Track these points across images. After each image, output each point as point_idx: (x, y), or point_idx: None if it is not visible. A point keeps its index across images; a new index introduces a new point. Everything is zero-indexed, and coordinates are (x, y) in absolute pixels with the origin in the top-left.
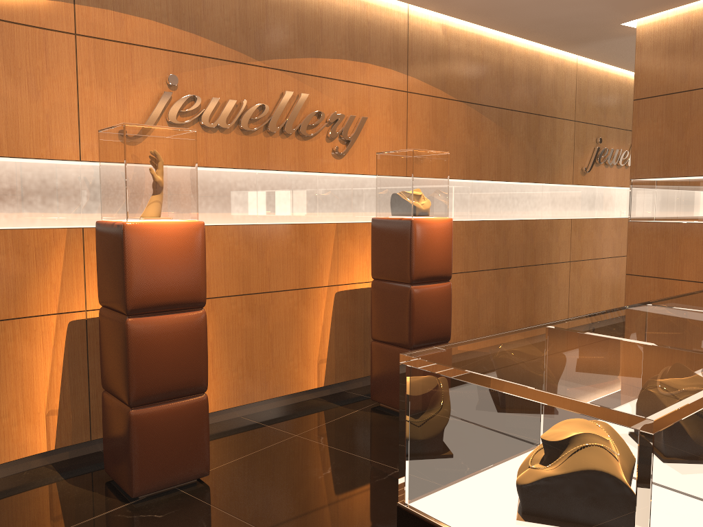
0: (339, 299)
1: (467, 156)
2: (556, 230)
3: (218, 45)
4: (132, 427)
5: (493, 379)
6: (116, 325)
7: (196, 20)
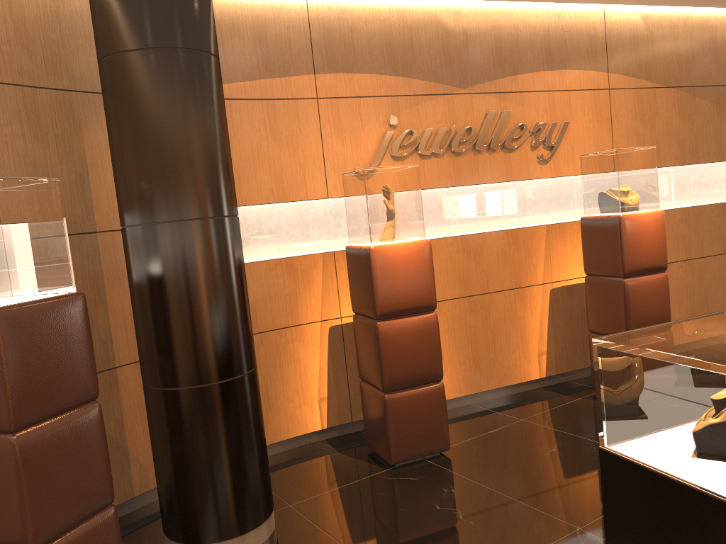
0: (554, 295)
1: (680, 141)
2: None
3: (427, 83)
4: (387, 408)
5: (658, 352)
6: (368, 328)
7: (407, 65)
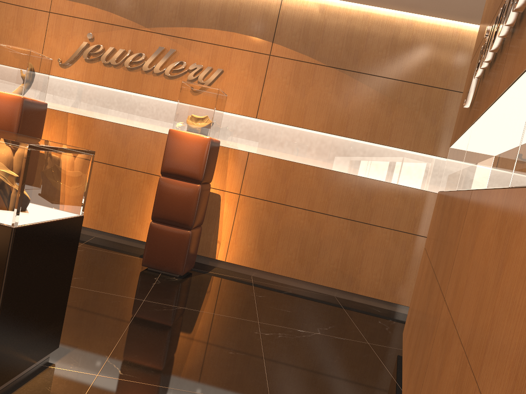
0: None
1: (330, 113)
2: None
3: (122, 18)
4: None
5: None
6: None
7: (112, 4)
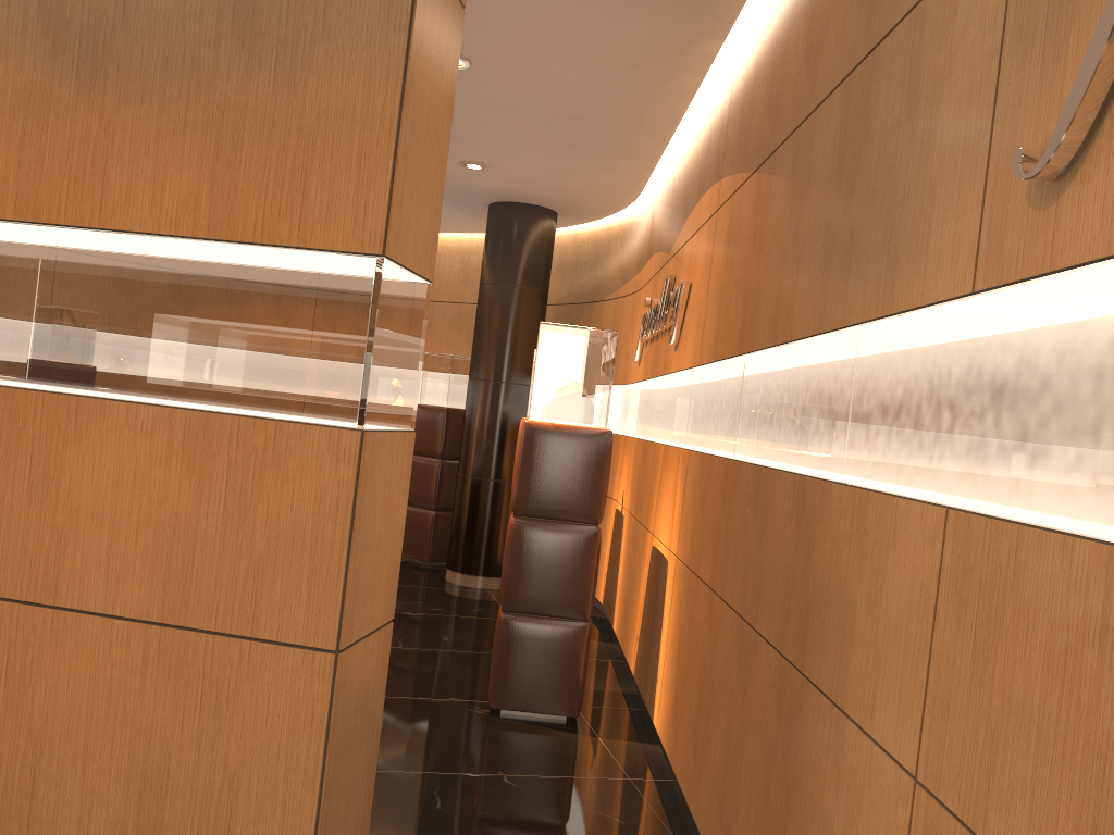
0: (652, 557)
1: (745, 296)
2: (874, 550)
3: (662, 254)
4: None
5: None
6: None
7: (661, 238)
